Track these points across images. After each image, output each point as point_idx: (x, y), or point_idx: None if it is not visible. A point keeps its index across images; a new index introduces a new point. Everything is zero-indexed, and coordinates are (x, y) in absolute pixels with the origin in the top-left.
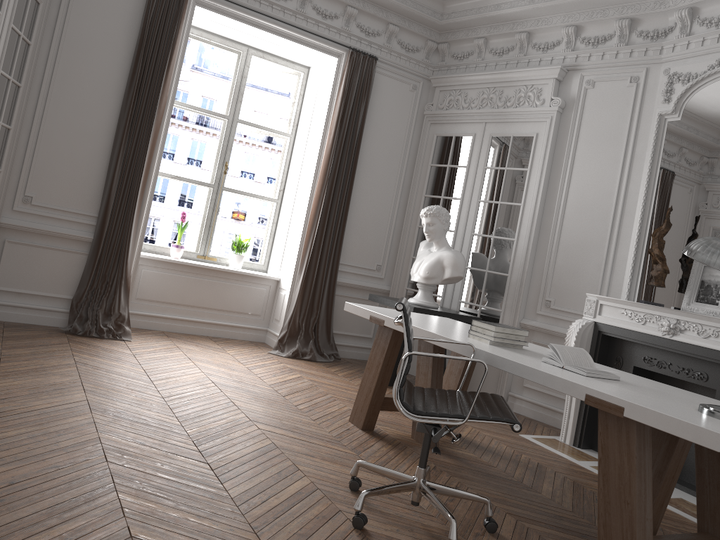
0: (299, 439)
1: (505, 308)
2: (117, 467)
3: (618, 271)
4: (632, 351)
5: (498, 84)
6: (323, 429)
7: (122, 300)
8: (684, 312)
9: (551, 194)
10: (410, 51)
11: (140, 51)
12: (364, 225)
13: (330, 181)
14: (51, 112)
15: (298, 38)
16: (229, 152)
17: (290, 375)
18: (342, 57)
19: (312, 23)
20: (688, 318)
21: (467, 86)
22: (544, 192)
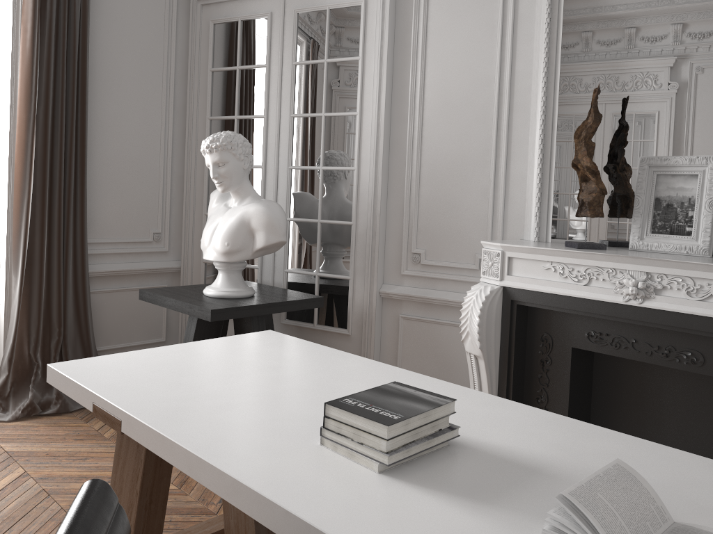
0: None
1: (355, 273)
2: None
3: (515, 196)
4: (566, 324)
5: None
6: None
7: None
8: (661, 260)
9: (399, 92)
10: None
11: None
12: (121, 176)
13: (41, 113)
14: None
15: None
16: None
17: None
18: None
19: None
20: (668, 270)
21: None
22: (389, 90)
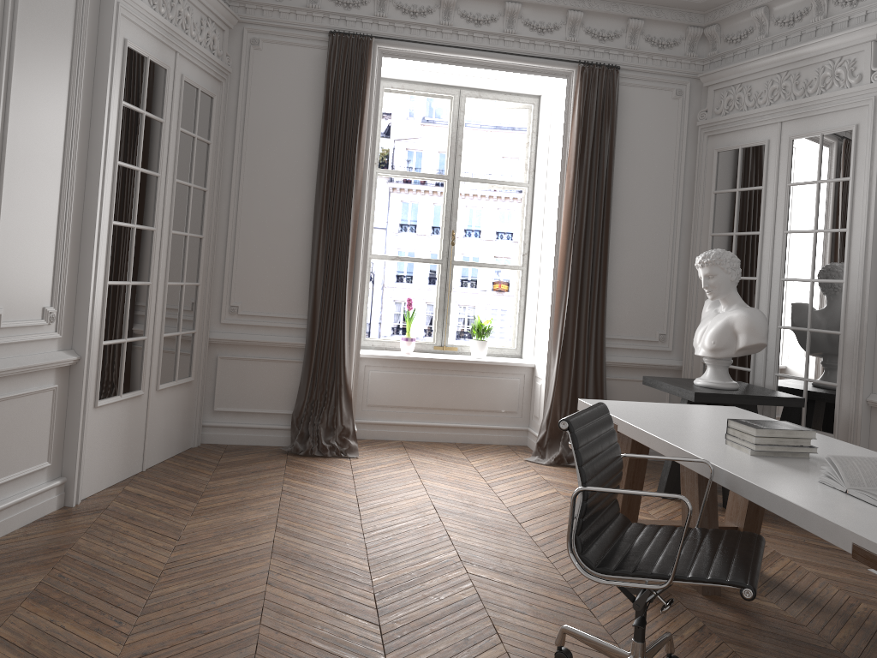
0: (515, 587)
1: (842, 380)
2: (268, 631)
3: None
4: None
5: (792, 66)
6: (555, 571)
7: (344, 411)
8: None
9: None
10: (665, 47)
11: (327, 124)
12: (634, 284)
13: (576, 236)
14: (245, 211)
15: (511, 65)
16: (454, 219)
17: (542, 490)
18: (571, 76)
19: (526, 43)
20: None
21: (750, 76)
22: None
